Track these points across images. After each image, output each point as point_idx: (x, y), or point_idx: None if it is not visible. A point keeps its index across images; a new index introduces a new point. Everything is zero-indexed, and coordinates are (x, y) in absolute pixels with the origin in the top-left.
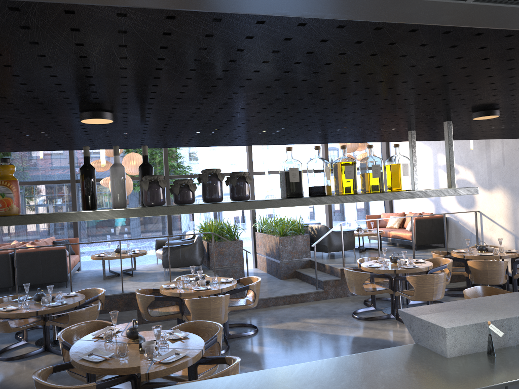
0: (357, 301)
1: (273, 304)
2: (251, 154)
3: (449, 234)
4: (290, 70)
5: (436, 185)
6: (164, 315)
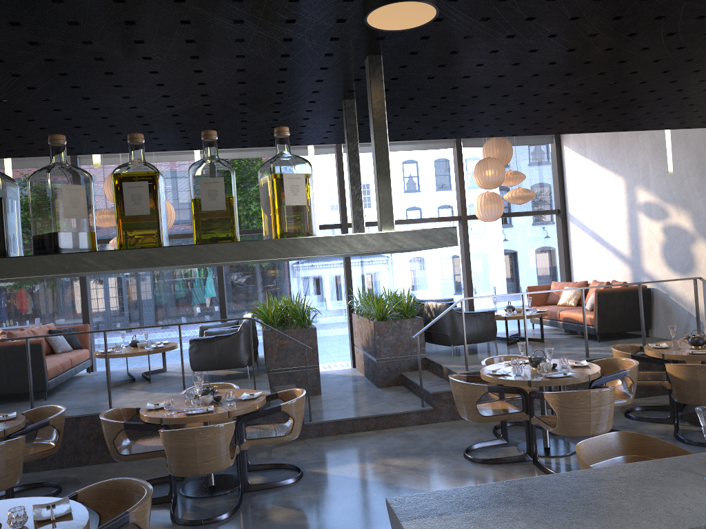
0: (484, 427)
1: (350, 430)
2: (343, 197)
3: (655, 316)
4: None
5: (634, 236)
6: (141, 453)
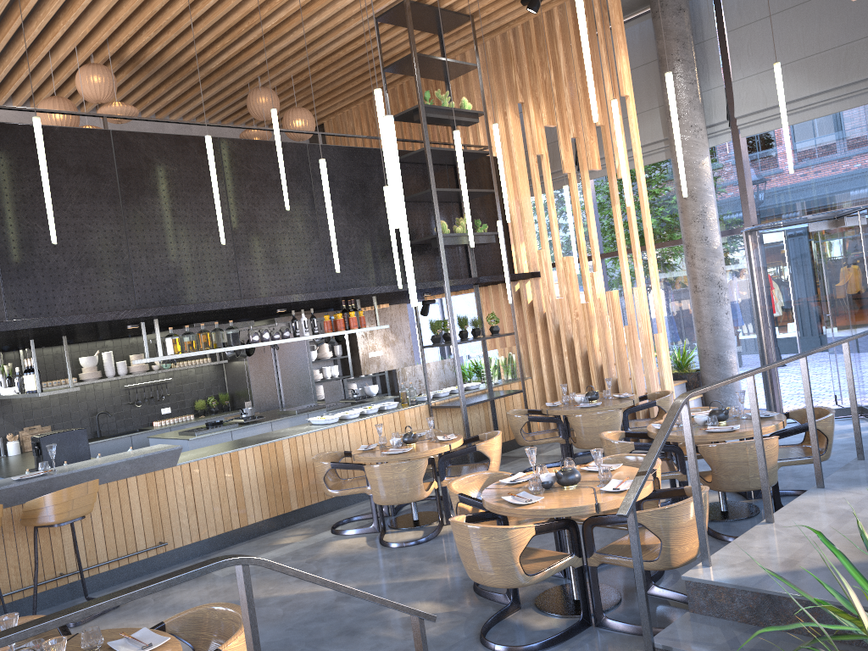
0: None
1: None
2: None
3: None
4: (215, 318)
5: None
6: None
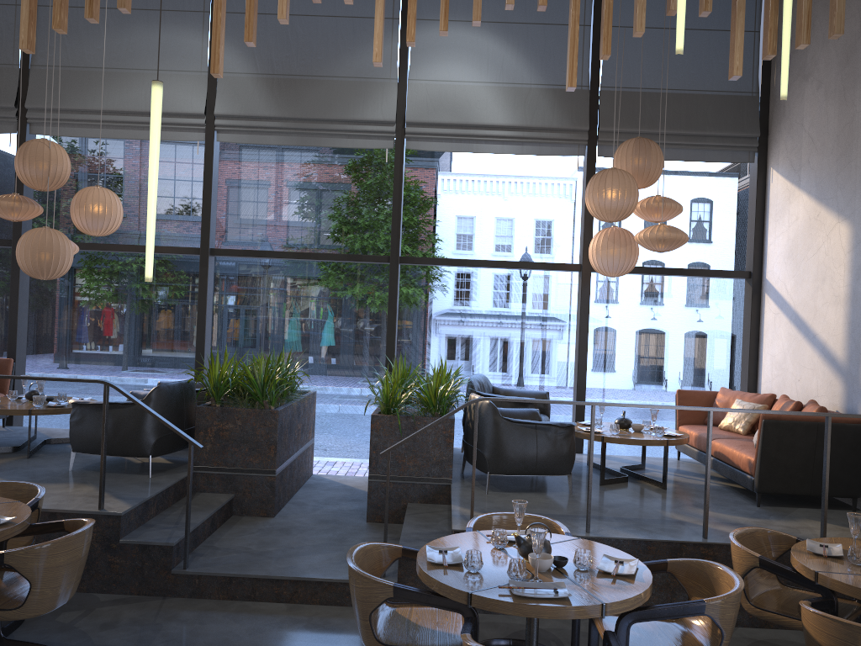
0: None
1: (247, 595)
2: (397, 216)
3: None
4: None
5: (855, 328)
6: None
